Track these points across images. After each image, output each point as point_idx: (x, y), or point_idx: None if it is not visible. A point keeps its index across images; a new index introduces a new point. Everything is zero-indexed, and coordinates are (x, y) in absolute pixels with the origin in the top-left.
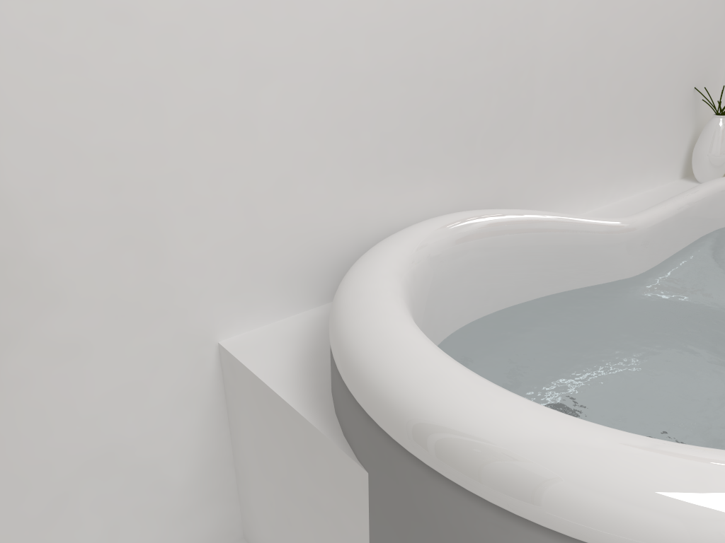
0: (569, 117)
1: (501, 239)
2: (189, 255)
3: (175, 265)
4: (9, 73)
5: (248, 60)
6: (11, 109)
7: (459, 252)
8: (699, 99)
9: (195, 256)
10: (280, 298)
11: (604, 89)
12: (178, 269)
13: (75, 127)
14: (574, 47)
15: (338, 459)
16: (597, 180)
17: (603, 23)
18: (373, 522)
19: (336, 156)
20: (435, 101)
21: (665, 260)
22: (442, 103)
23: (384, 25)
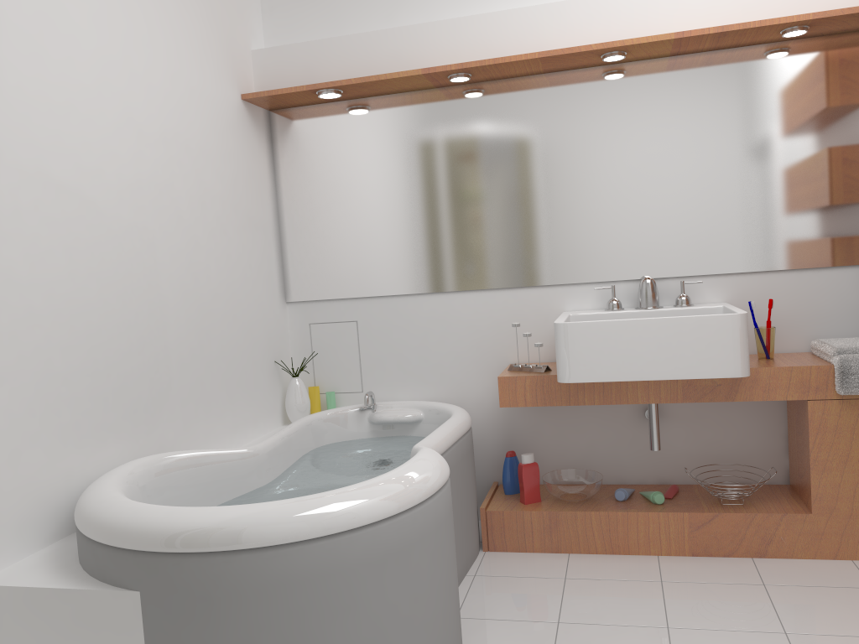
0: (197, 388)
1: (173, 471)
2: None
3: None
4: None
5: None
6: None
7: (147, 482)
8: (280, 368)
9: None
10: (16, 542)
11: (216, 368)
12: None
13: None
14: (191, 342)
15: (114, 599)
16: (225, 431)
17: (206, 326)
18: (147, 625)
19: (48, 430)
20: (108, 386)
21: (283, 472)
22: (113, 387)
23: (71, 341)
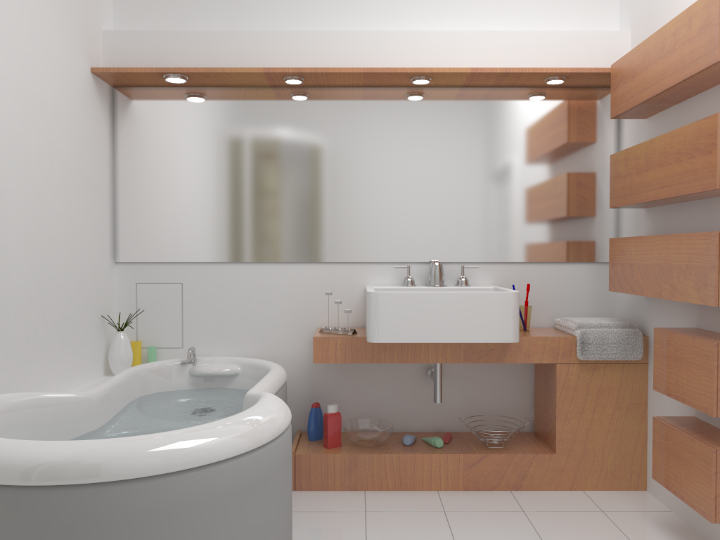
0: (32, 335)
1: (11, 412)
2: None
3: None
4: None
5: None
6: None
7: None
8: (105, 322)
9: None
10: None
11: (50, 316)
12: None
13: None
14: (30, 290)
15: None
16: (54, 378)
17: (44, 276)
18: None
19: None
20: None
21: (113, 417)
22: None
23: None
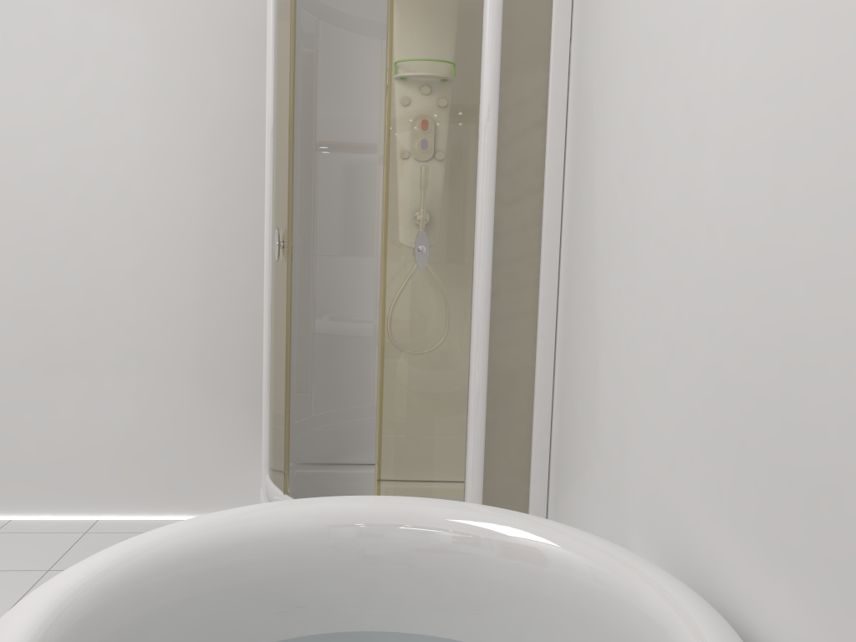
0: None
1: None
2: (631, 475)
3: (627, 476)
4: (607, 313)
5: (670, 335)
6: (605, 332)
7: (647, 638)
8: None
9: (633, 478)
10: None
11: None
12: (627, 480)
13: (615, 352)
14: None
15: None
16: None
17: None
18: None
19: (704, 462)
20: (799, 462)
21: None
22: (809, 473)
23: (753, 330)
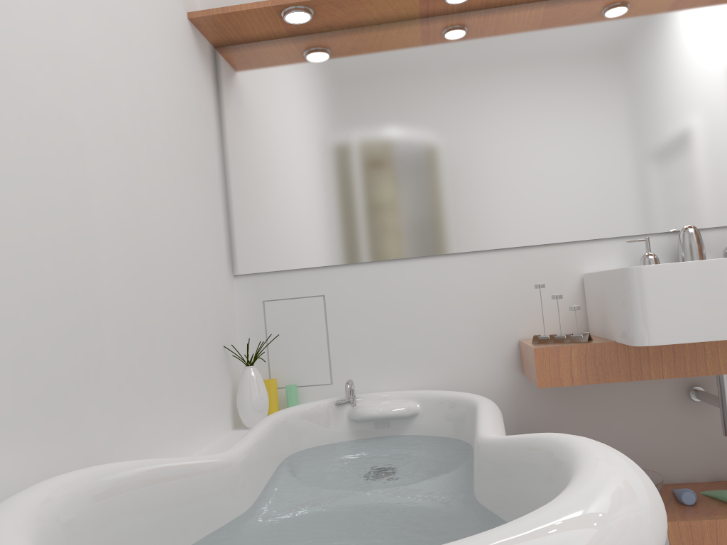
0: (137, 370)
1: (115, 496)
2: None
3: None
4: None
5: None
6: None
7: (73, 519)
8: (229, 356)
9: None
10: None
11: (160, 344)
12: None
13: None
14: (130, 303)
15: None
16: (171, 436)
17: (149, 284)
18: None
19: None
20: (4, 351)
21: (263, 490)
22: (13, 354)
23: None
